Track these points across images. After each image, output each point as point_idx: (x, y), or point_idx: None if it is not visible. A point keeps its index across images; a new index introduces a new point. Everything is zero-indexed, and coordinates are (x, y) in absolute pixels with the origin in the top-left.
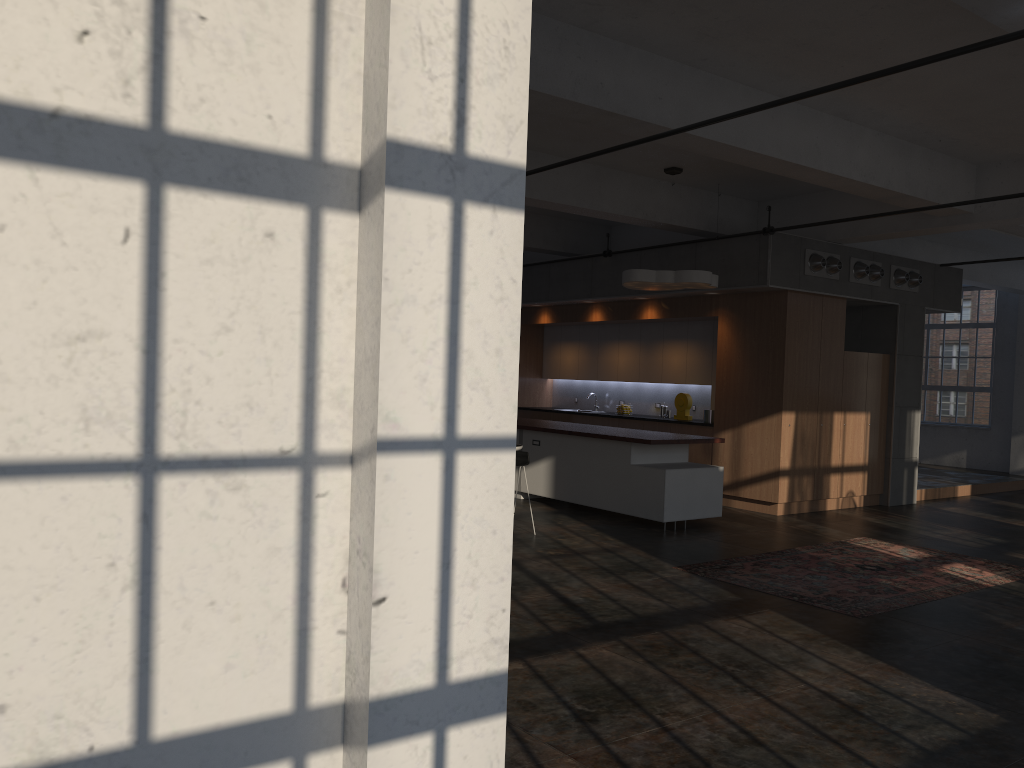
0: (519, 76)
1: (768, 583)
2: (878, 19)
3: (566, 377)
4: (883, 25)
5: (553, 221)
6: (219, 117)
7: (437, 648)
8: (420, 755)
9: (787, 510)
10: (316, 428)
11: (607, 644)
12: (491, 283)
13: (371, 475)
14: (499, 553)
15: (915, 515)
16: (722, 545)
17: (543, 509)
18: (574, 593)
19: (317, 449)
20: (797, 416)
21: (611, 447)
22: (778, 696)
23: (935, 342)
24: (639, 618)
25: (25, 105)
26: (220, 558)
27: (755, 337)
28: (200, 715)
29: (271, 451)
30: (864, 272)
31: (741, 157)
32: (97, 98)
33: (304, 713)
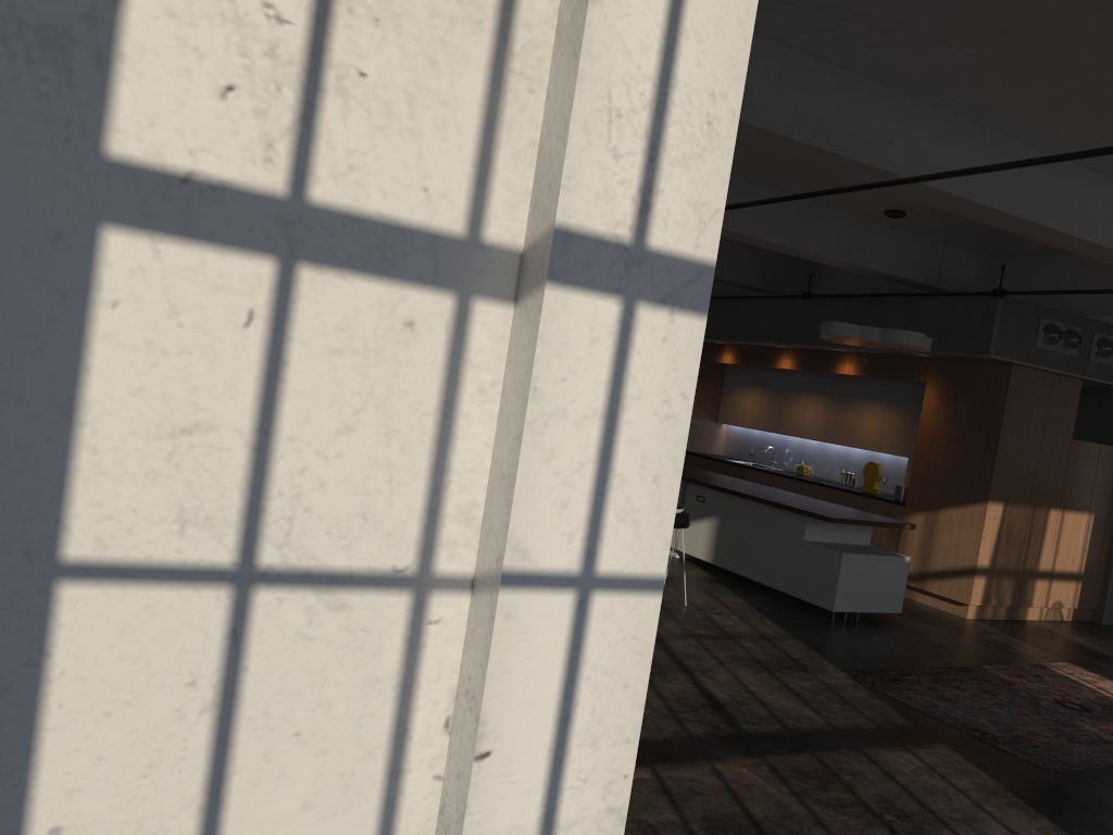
0: (721, 156)
1: (946, 709)
2: None
3: (743, 425)
4: None
5: (750, 252)
6: (368, 188)
7: (543, 814)
8: None
9: (979, 614)
10: (436, 546)
11: (749, 762)
12: (657, 398)
13: (491, 610)
14: (628, 710)
15: None
16: (897, 649)
17: (699, 574)
18: (720, 688)
19: (435, 570)
20: (1005, 508)
21: (783, 517)
22: None
23: None
24: (790, 733)
25: (155, 168)
26: (312, 684)
27: (967, 411)
28: None
29: (382, 569)
30: (1109, 351)
31: (977, 212)
32: (235, 162)
33: None
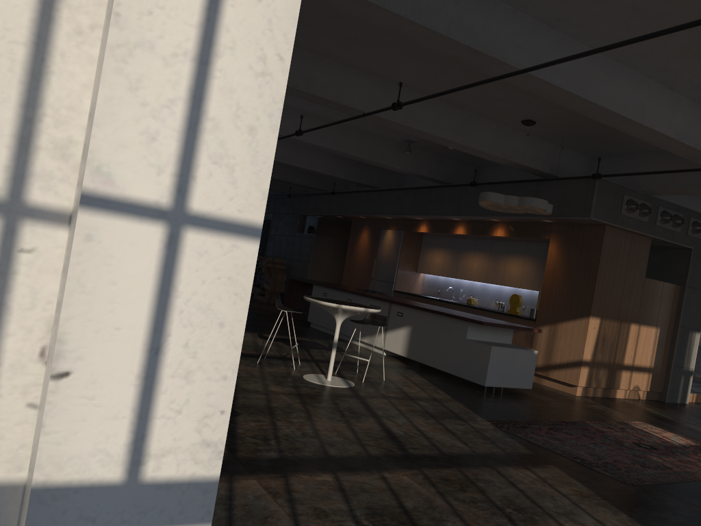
0: None
1: (557, 445)
2: None
3: (433, 273)
4: None
5: (438, 157)
6: None
7: (131, 440)
8: None
9: (584, 393)
10: (29, 176)
11: (409, 472)
12: (252, 53)
13: (73, 233)
14: (225, 349)
15: (686, 412)
16: (527, 410)
17: (397, 364)
18: (397, 427)
19: (27, 199)
20: (601, 322)
21: (453, 324)
22: None
23: None
24: (443, 455)
25: None
26: None
27: (576, 257)
28: None
29: None
30: (668, 219)
31: (579, 105)
32: None
33: None
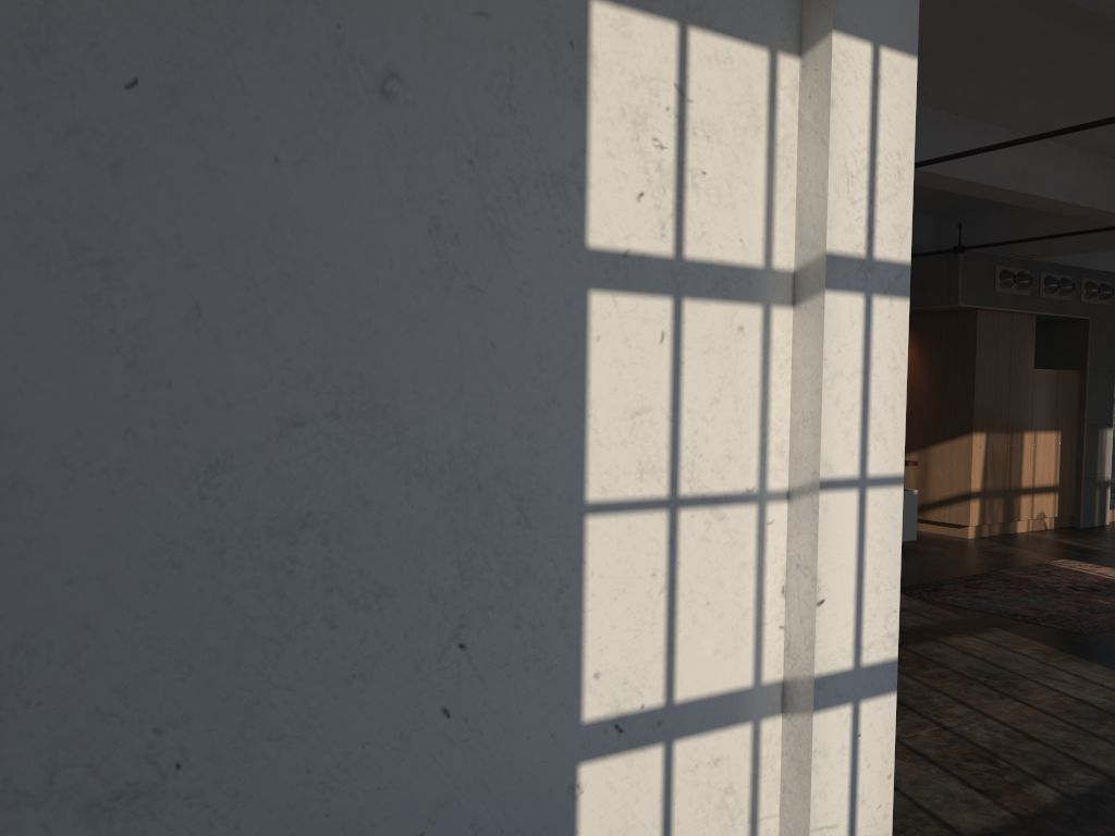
0: (906, 192)
1: (987, 604)
2: (1106, 57)
3: None
4: (1110, 61)
5: None
6: (712, 244)
7: (854, 639)
8: (843, 721)
9: (978, 533)
10: (766, 472)
11: None
12: (888, 356)
13: (812, 507)
14: (892, 566)
15: (1111, 537)
16: (925, 568)
17: None
18: None
19: (767, 488)
20: (987, 437)
21: None
22: (1036, 702)
23: None
24: None
25: (610, 250)
26: (712, 570)
27: (942, 357)
28: (700, 686)
29: (741, 490)
30: (1055, 287)
31: (950, 185)
32: (647, 240)
33: (759, 688)
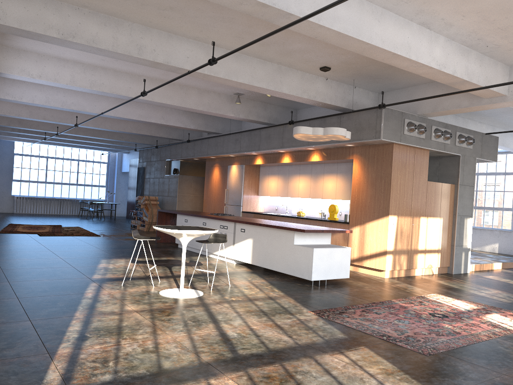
0: None
1: (368, 325)
2: None
3: (271, 195)
4: None
5: (263, 105)
6: None
7: None
8: None
9: (391, 275)
10: None
11: (235, 375)
12: None
13: None
14: None
15: (468, 280)
16: (345, 296)
17: (244, 270)
18: (233, 329)
19: None
20: (398, 218)
21: (283, 234)
22: None
23: (481, 182)
24: (269, 352)
25: None
26: None
27: (374, 171)
28: None
29: None
30: (440, 134)
31: (358, 47)
32: None
33: None
